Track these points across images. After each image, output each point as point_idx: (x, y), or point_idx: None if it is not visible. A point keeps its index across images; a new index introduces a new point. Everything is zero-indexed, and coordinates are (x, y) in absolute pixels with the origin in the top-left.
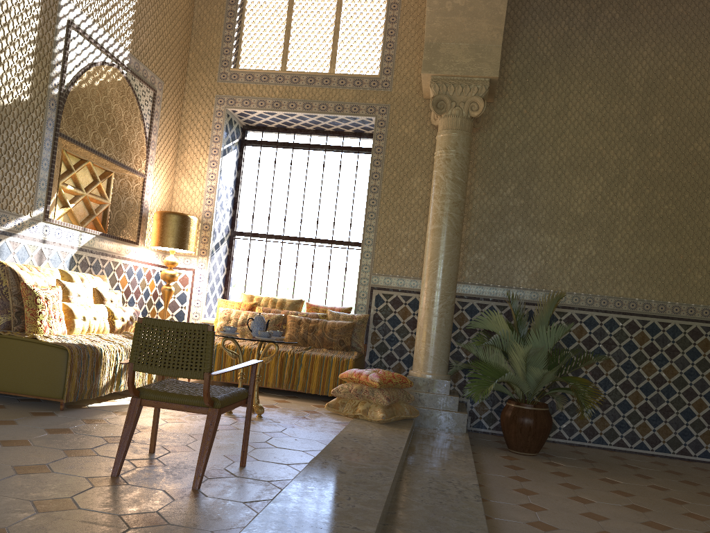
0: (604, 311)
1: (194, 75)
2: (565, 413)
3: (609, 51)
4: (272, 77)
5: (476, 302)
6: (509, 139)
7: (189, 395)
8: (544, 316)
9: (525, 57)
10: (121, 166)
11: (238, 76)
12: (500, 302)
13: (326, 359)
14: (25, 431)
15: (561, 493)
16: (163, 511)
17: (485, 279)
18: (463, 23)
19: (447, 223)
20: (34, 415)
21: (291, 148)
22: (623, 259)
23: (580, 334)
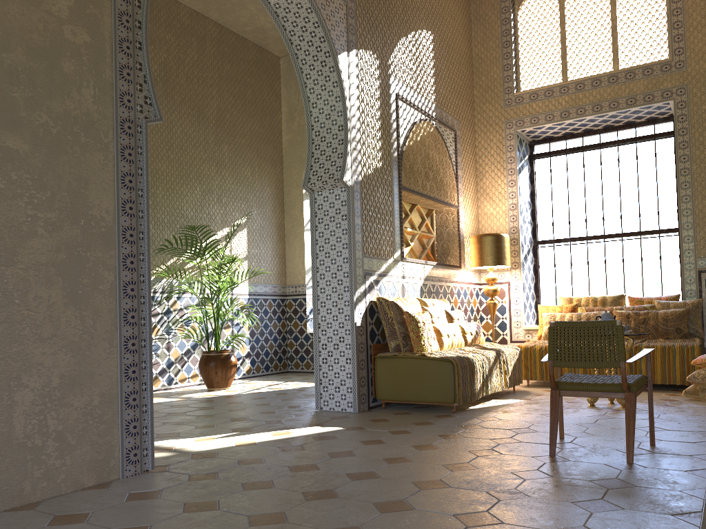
0: None
1: (481, 108)
2: None
3: None
4: (555, 90)
5: None
6: None
7: (603, 383)
8: None
9: None
10: (442, 203)
11: (522, 98)
12: None
13: (667, 348)
14: (446, 428)
15: None
16: (621, 478)
17: None
18: None
19: None
20: (438, 417)
21: (581, 151)
22: None
23: None
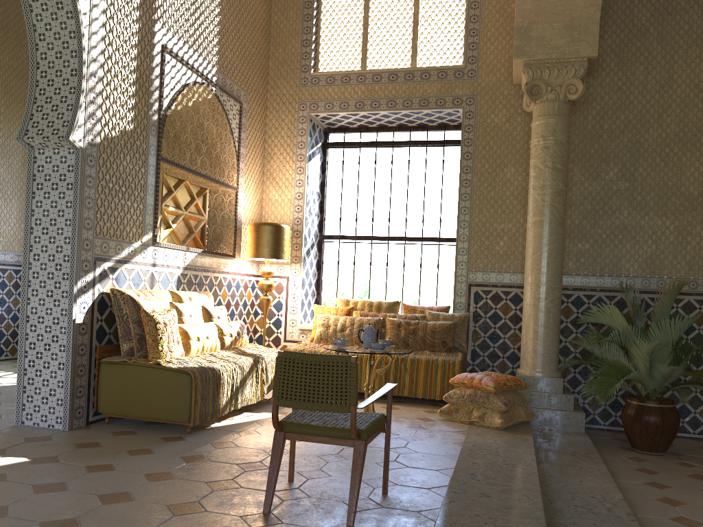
0: None
1: (275, 83)
2: (687, 406)
3: None
4: (353, 77)
5: (582, 294)
6: (609, 119)
7: (333, 427)
8: (665, 307)
9: (622, 30)
10: (216, 183)
11: (318, 80)
12: (608, 292)
13: (431, 362)
14: (164, 461)
15: None
16: None
17: (590, 269)
18: (556, 3)
19: (549, 214)
20: (165, 441)
21: (374, 147)
22: None
23: (700, 321)
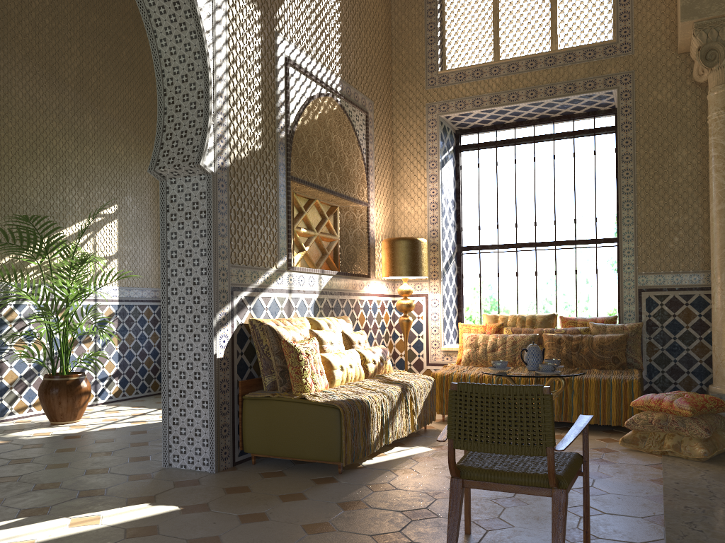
0: None
1: (400, 87)
2: None
3: None
4: (485, 70)
5: None
6: None
7: (523, 472)
8: None
9: None
10: (346, 199)
11: (447, 78)
12: None
13: (602, 382)
14: (319, 508)
15: None
16: None
17: None
18: None
19: None
20: (317, 483)
21: (513, 144)
22: None
23: None
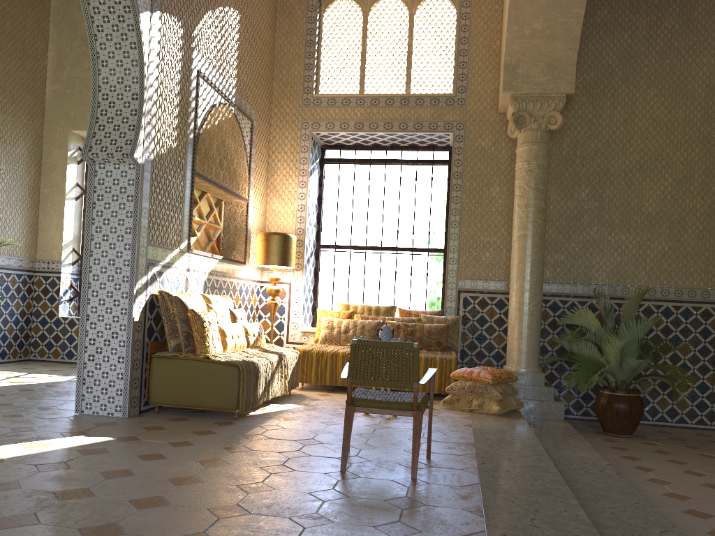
0: (679, 301)
1: (279, 102)
2: (647, 397)
3: (671, 59)
4: (352, 100)
5: (558, 299)
6: (581, 147)
7: (395, 401)
8: (631, 310)
9: (592, 70)
10: (233, 195)
11: (320, 101)
12: (580, 298)
13: (430, 359)
14: (231, 439)
15: (674, 468)
16: (411, 496)
17: (565, 277)
18: (540, 45)
19: (533, 229)
20: (219, 425)
21: (368, 163)
22: (694, 252)
23: (658, 323)
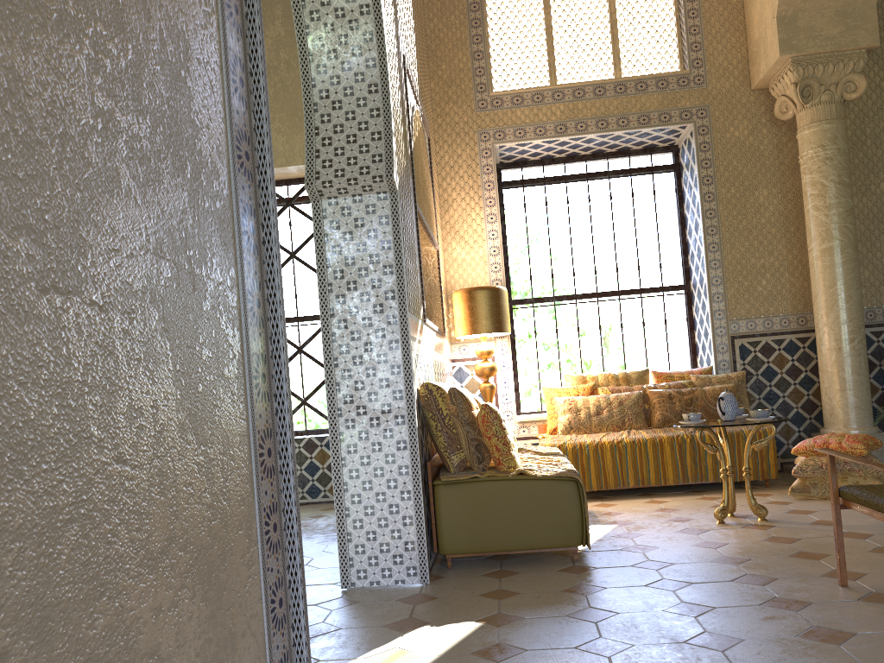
0: None
1: (442, 109)
2: None
3: None
4: (547, 95)
5: (869, 331)
6: (871, 122)
7: None
8: None
9: None
10: (431, 239)
11: (501, 101)
12: None
13: (736, 435)
14: (642, 593)
15: None
16: None
17: (874, 300)
18: None
19: (844, 238)
20: (575, 573)
21: (563, 182)
22: None
23: None
